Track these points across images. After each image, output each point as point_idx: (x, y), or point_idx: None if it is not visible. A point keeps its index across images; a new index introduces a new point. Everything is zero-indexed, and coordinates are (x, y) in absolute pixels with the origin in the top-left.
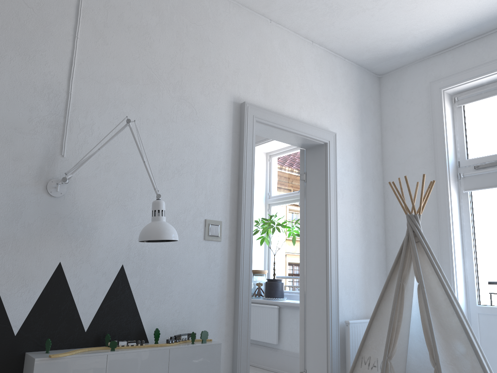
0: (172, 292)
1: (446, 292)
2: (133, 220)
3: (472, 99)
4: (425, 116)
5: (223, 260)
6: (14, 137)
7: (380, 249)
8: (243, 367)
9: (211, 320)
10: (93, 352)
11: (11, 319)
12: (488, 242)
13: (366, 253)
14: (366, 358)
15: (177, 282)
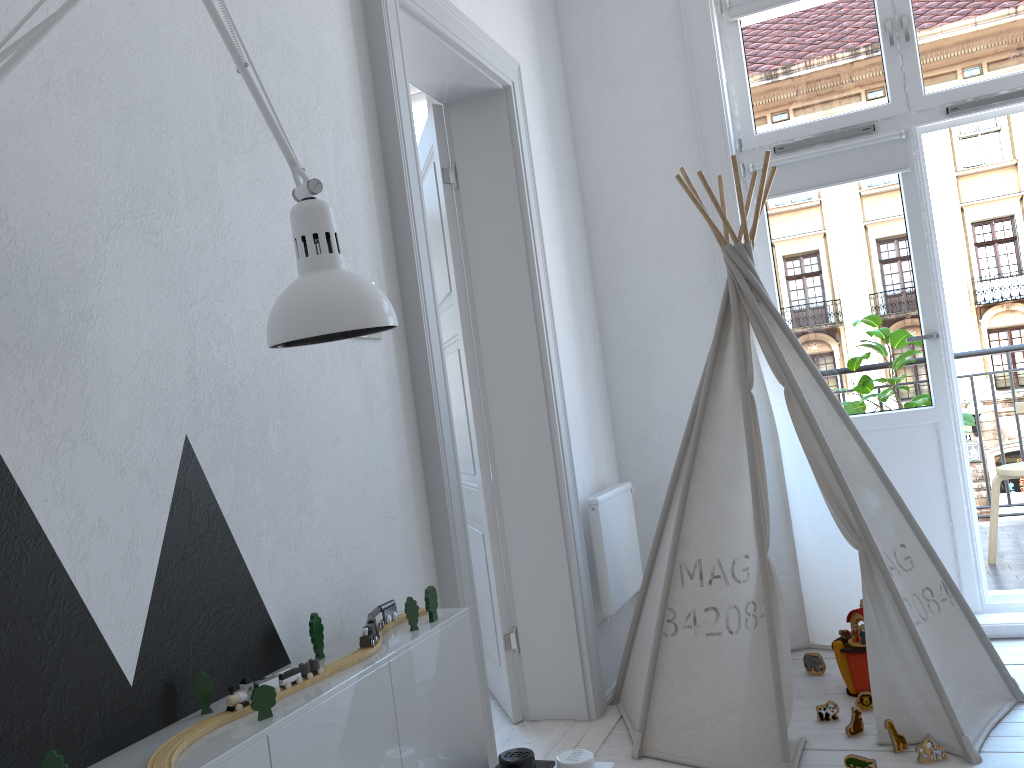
0: (312, 499)
1: (830, 396)
2: (184, 283)
3: (761, 6)
4: (669, 39)
5: (391, 392)
6: None
7: (595, 339)
8: (476, 658)
9: (397, 558)
10: (224, 745)
11: None
12: (807, 299)
13: (582, 349)
14: (691, 564)
15: (318, 470)
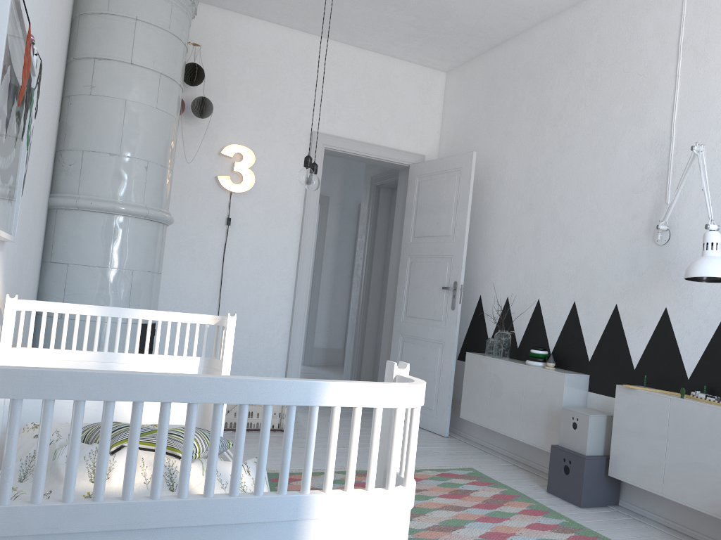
0: None
1: None
2: None
3: None
4: None
5: None
6: (631, 199)
7: None
8: None
9: None
10: (663, 394)
11: (631, 355)
12: None
13: None
14: None
15: None
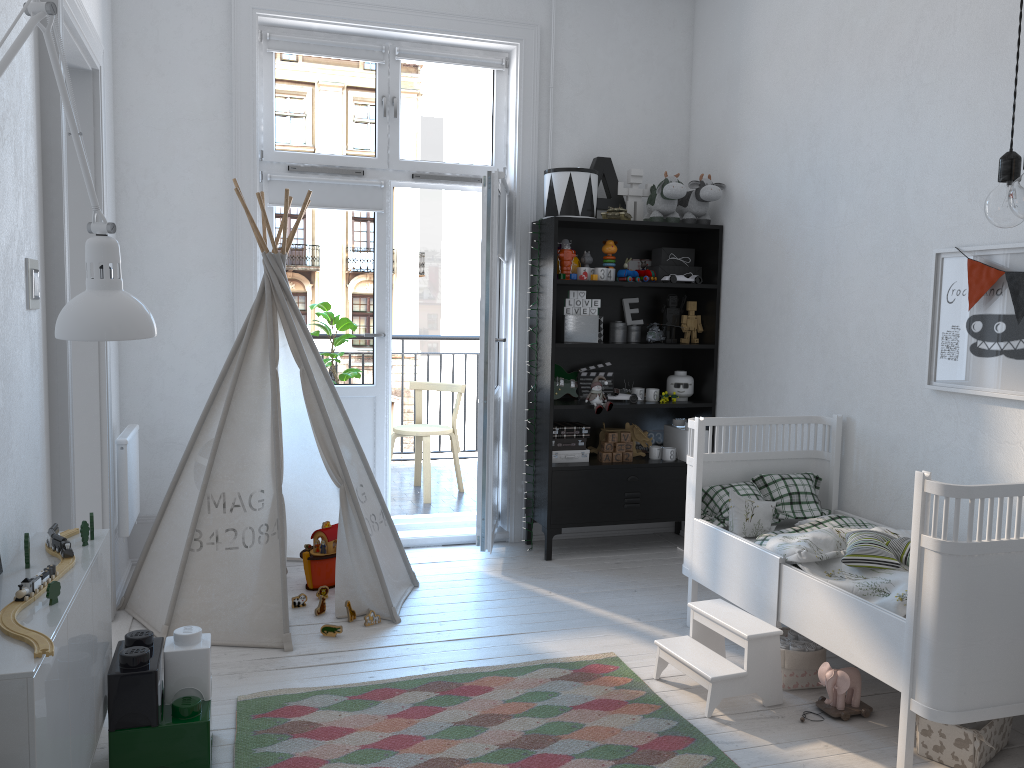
0: (12, 444)
1: (327, 377)
2: None
3: (294, 48)
4: (217, 50)
5: (40, 353)
6: None
7: None
8: None
9: (38, 490)
10: (48, 619)
11: None
12: (297, 291)
13: None
14: (217, 496)
15: (14, 420)
